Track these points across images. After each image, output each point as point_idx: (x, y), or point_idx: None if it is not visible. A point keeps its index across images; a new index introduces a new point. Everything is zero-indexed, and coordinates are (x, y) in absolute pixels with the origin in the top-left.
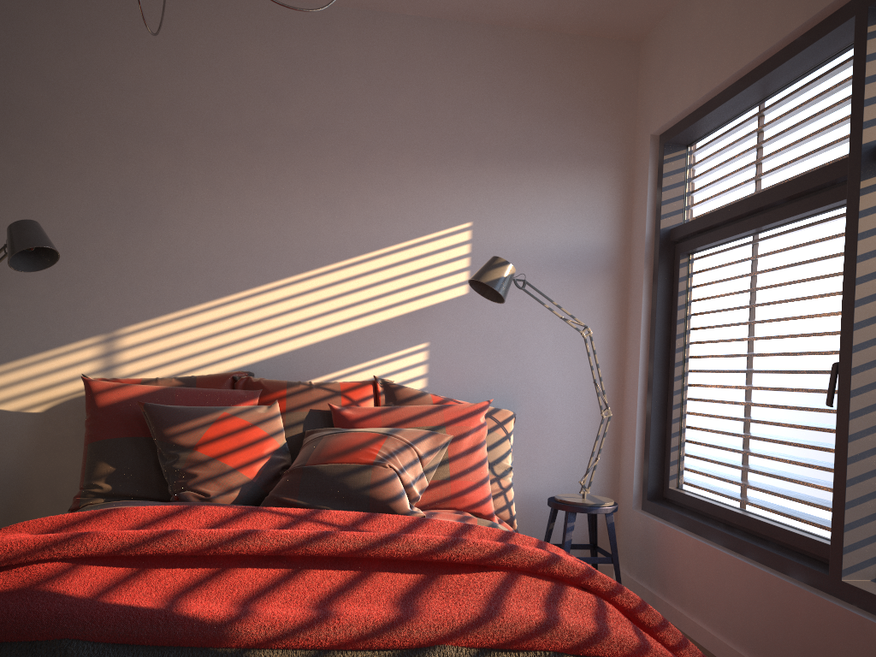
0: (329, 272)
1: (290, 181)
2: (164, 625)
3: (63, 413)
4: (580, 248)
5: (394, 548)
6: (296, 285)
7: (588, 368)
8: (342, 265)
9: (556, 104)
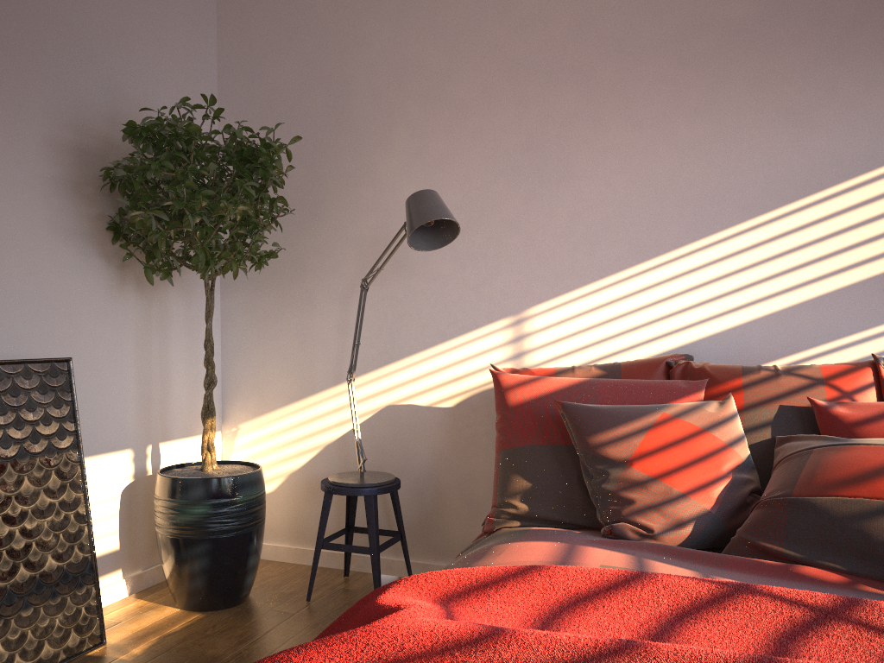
0: (794, 212)
1: (733, 95)
2: None
3: (473, 408)
4: None
5: None
6: (746, 235)
7: None
8: (813, 200)
9: None
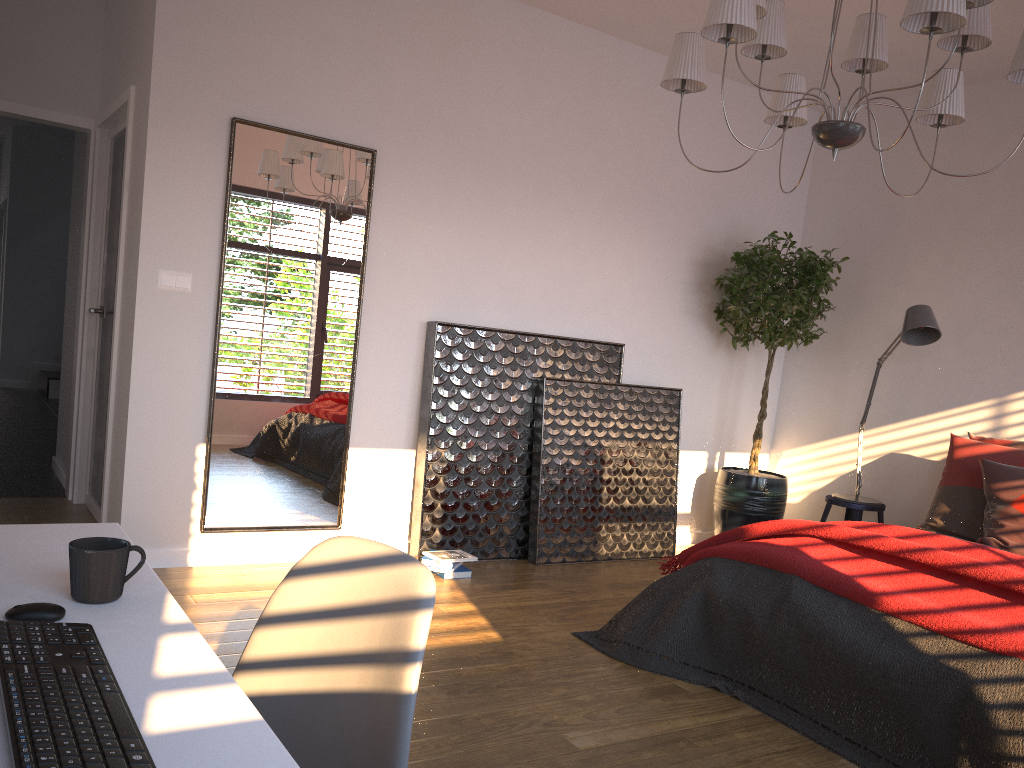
0: None
1: None
2: (843, 583)
3: None
4: None
5: None
6: None
7: None
8: None
9: None
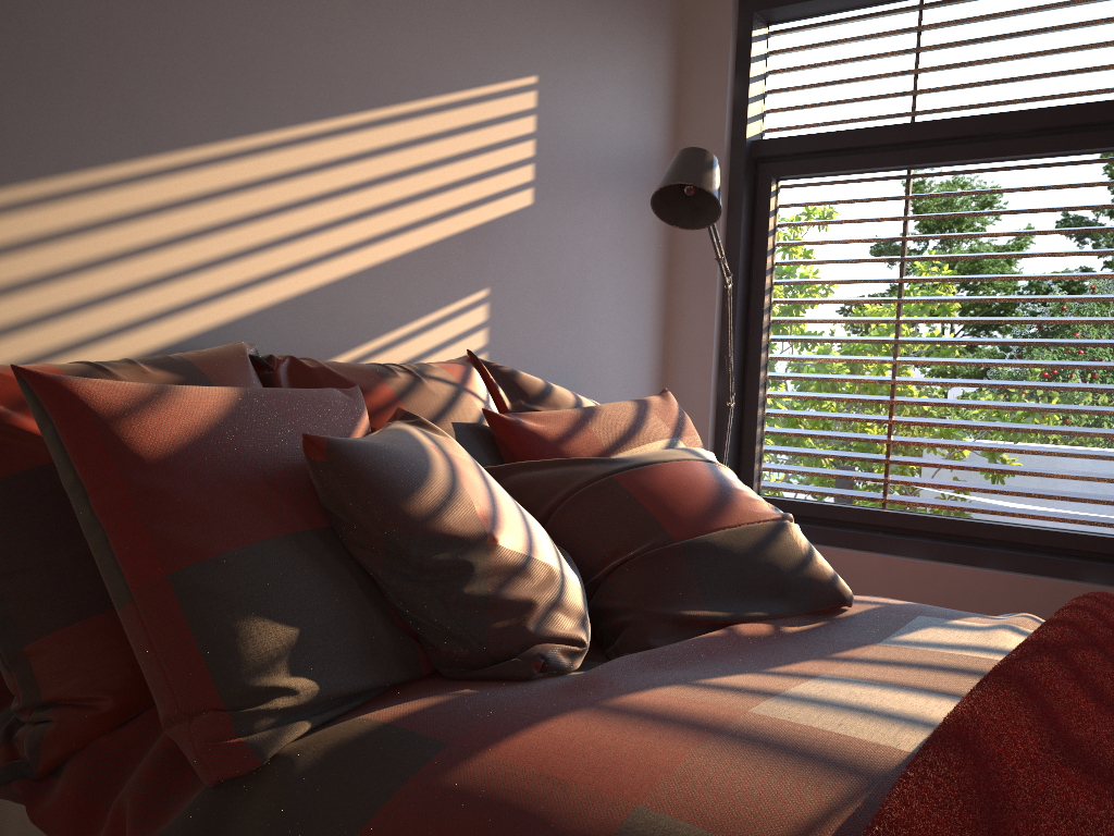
0: (354, 130)
1: None
2: None
3: None
4: (639, 150)
5: None
6: (299, 148)
7: (641, 335)
8: (373, 119)
9: None
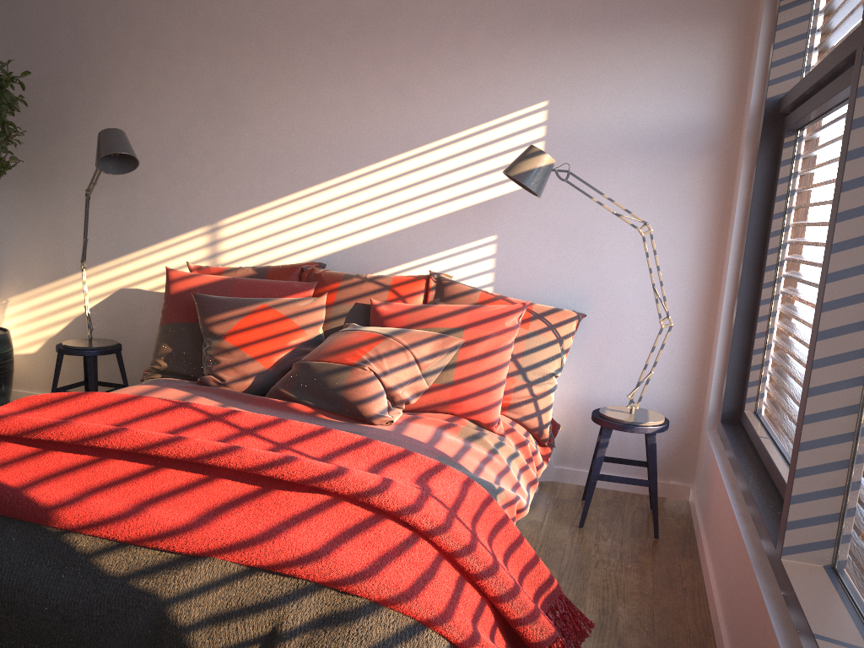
0: (398, 162)
1: (361, 69)
2: (10, 502)
3: None
4: (676, 125)
5: (228, 460)
6: (367, 176)
7: (677, 267)
8: (411, 155)
9: None
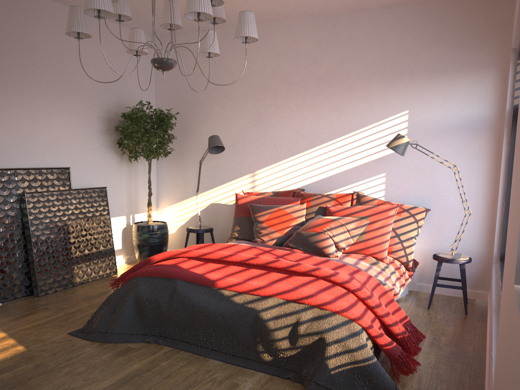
0: (338, 142)
1: (320, 101)
2: (199, 278)
3: None
4: (471, 118)
5: (276, 264)
6: (323, 148)
7: (475, 185)
8: (343, 138)
9: (458, 38)
